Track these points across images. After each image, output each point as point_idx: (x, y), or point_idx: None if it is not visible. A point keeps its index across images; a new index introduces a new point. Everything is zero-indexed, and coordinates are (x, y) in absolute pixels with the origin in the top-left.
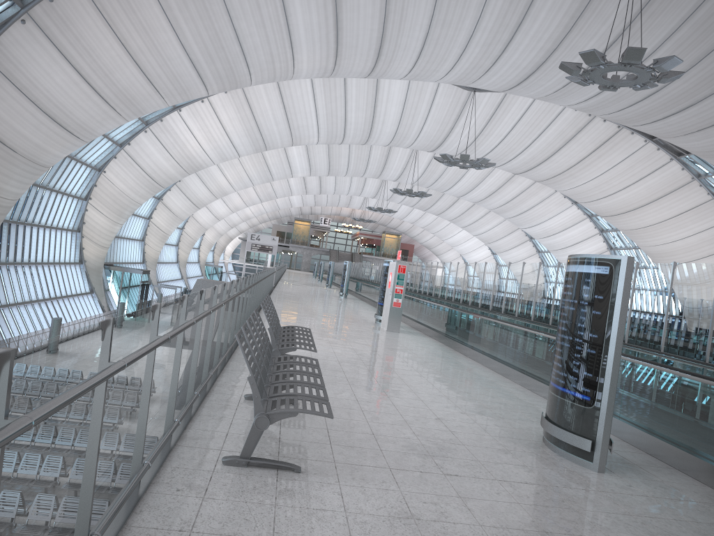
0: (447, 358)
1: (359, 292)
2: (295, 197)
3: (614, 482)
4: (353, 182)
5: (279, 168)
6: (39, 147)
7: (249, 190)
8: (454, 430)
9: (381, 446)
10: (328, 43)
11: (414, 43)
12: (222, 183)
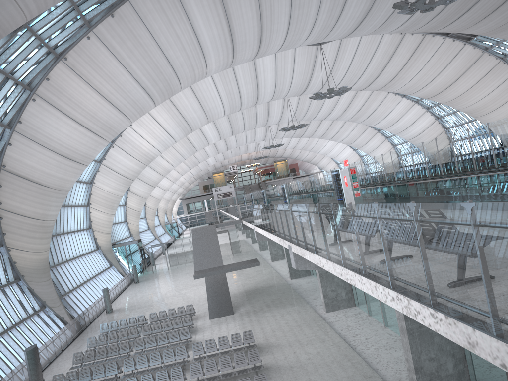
0: None
1: (295, 203)
2: (210, 158)
3: None
4: (247, 134)
5: (199, 142)
6: (62, 179)
7: (181, 164)
8: None
9: None
10: (227, 45)
11: (282, 26)
12: (165, 165)
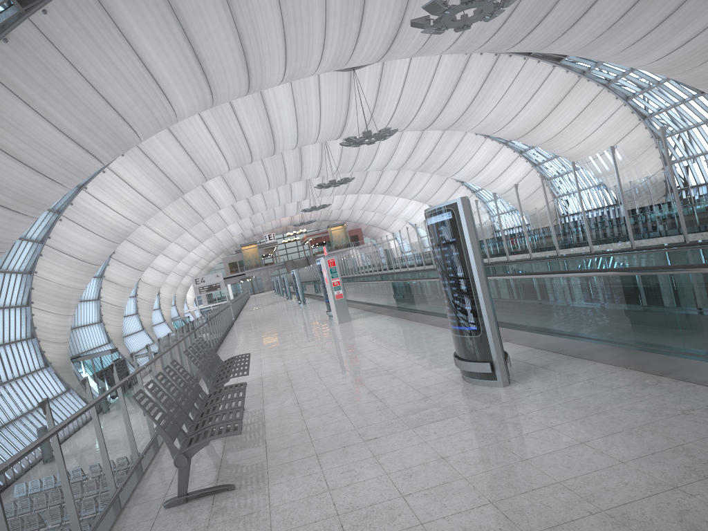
0: (392, 329)
1: (316, 294)
2: (233, 225)
3: (516, 390)
4: (280, 192)
5: (204, 205)
6: None
7: (186, 236)
8: (383, 397)
9: (313, 437)
10: (197, 77)
11: (276, 49)
12: (156, 240)
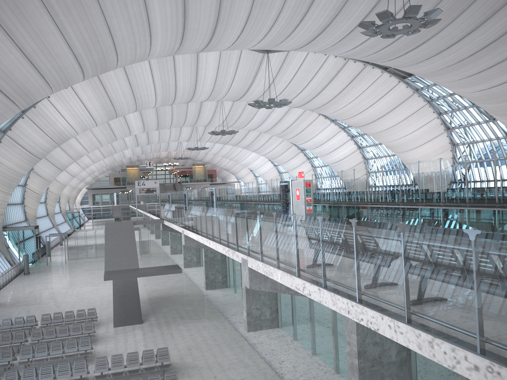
0: None
1: None
2: (127, 150)
3: None
4: (172, 132)
5: (120, 130)
6: None
7: (95, 151)
8: None
9: None
10: (177, 29)
11: (239, 22)
12: (78, 149)
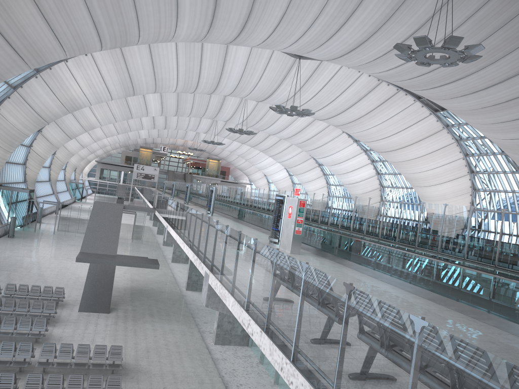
0: (372, 283)
1: (219, 210)
2: (143, 130)
3: None
4: (191, 121)
5: (138, 109)
6: None
7: (109, 125)
8: None
9: None
10: (206, 15)
11: (273, 20)
12: (92, 120)
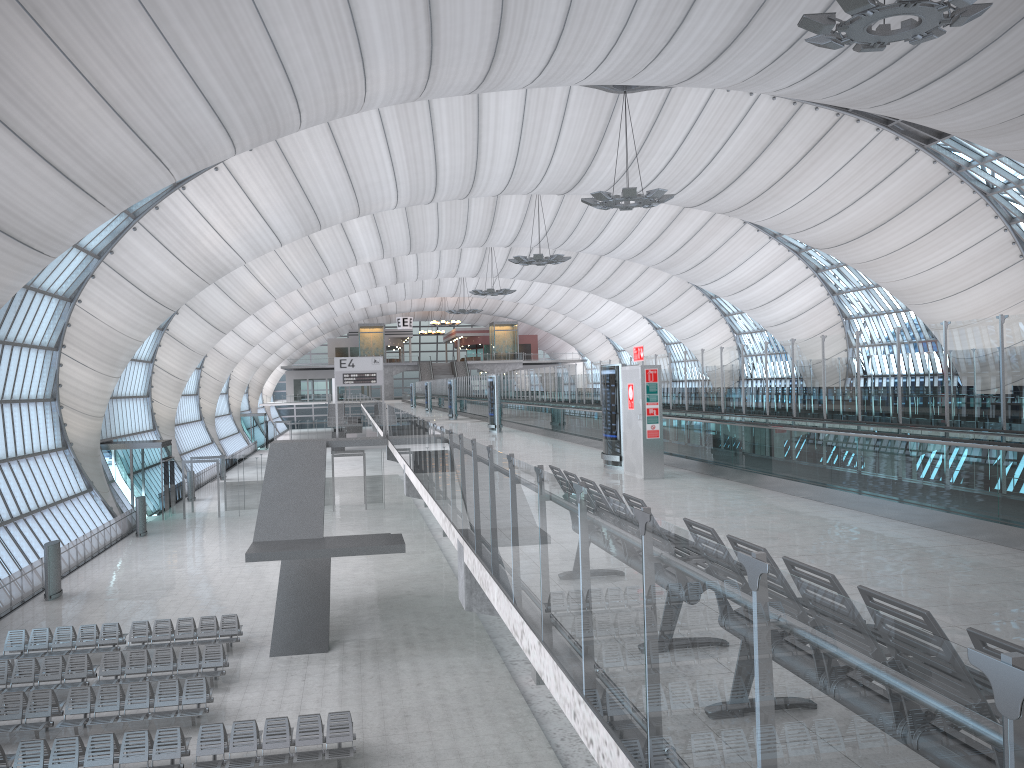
0: (809, 513)
1: (514, 420)
2: (358, 293)
3: None
4: (443, 258)
5: (336, 254)
6: None
7: (292, 295)
8: None
9: None
10: (418, 44)
11: (549, 26)
12: (255, 291)
